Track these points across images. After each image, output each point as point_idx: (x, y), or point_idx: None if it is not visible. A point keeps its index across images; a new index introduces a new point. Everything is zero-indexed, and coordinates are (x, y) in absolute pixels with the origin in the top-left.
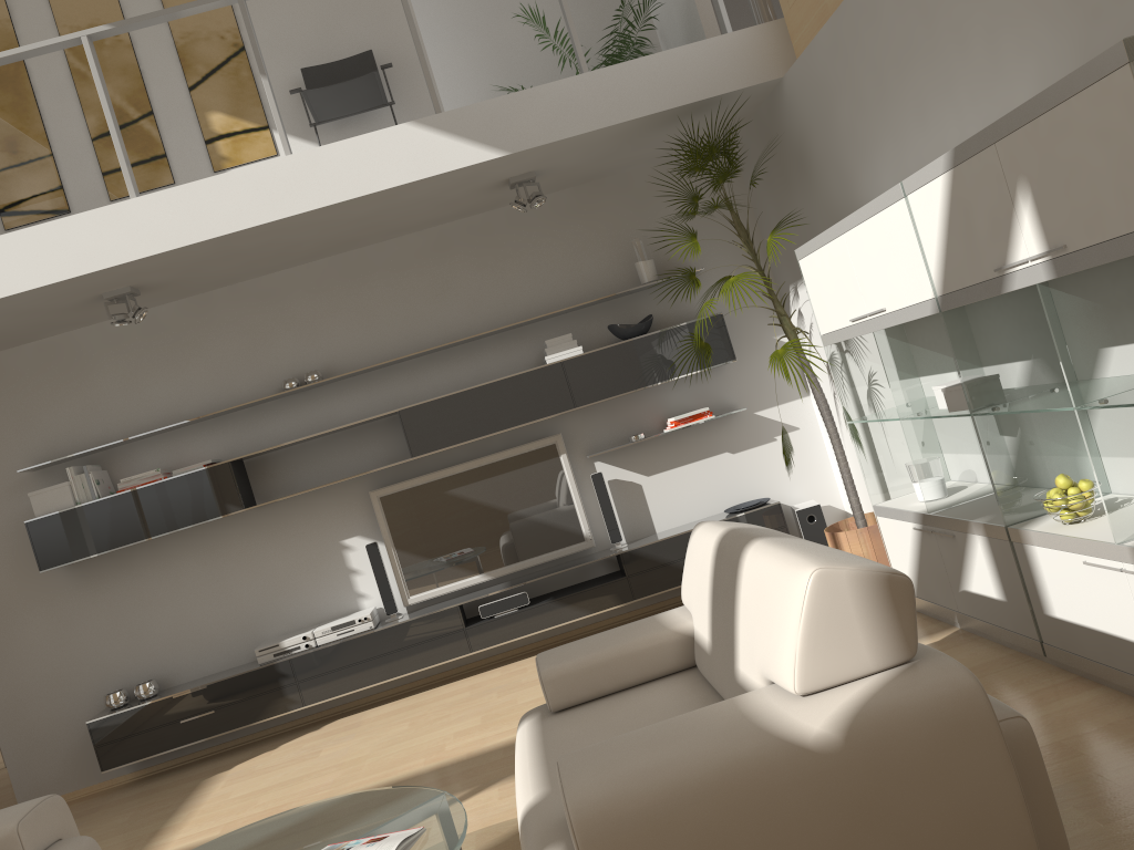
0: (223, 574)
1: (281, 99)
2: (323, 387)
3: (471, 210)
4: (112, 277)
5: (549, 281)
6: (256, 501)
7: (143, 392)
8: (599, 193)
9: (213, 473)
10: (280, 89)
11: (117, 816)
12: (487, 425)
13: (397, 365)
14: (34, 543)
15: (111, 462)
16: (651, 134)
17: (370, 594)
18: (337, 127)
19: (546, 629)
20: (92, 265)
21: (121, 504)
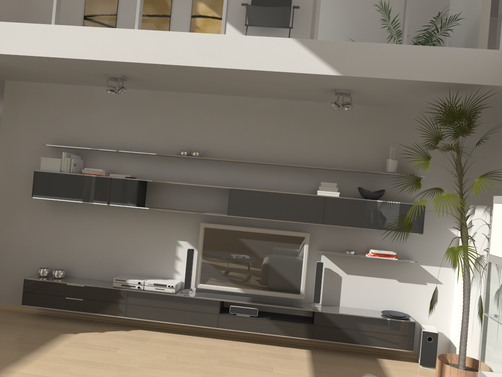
0: (116, 233)
1: (237, 7)
2: (199, 160)
3: (309, 98)
4: (112, 66)
5: (336, 150)
6: (145, 204)
7: (114, 129)
8: (382, 114)
9: (128, 182)
10: (238, 1)
11: (13, 334)
12: (272, 214)
13: (240, 163)
14: (34, 182)
15: (87, 156)
16: (427, 92)
17: (181, 273)
18: (258, 31)
19: (260, 333)
20: (102, 56)
21: (80, 180)
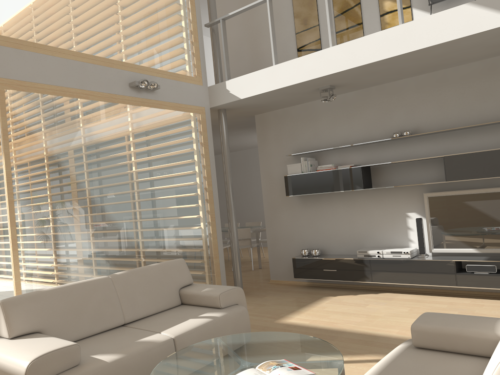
0: (353, 214)
1: None
2: (412, 138)
3: None
4: (319, 81)
5: None
6: (372, 186)
7: (335, 130)
8: None
9: (353, 170)
10: None
11: (290, 297)
12: (492, 172)
13: (452, 132)
14: (285, 185)
15: (319, 157)
16: None
17: (415, 241)
18: (445, 4)
19: None
20: (310, 76)
21: (316, 176)
